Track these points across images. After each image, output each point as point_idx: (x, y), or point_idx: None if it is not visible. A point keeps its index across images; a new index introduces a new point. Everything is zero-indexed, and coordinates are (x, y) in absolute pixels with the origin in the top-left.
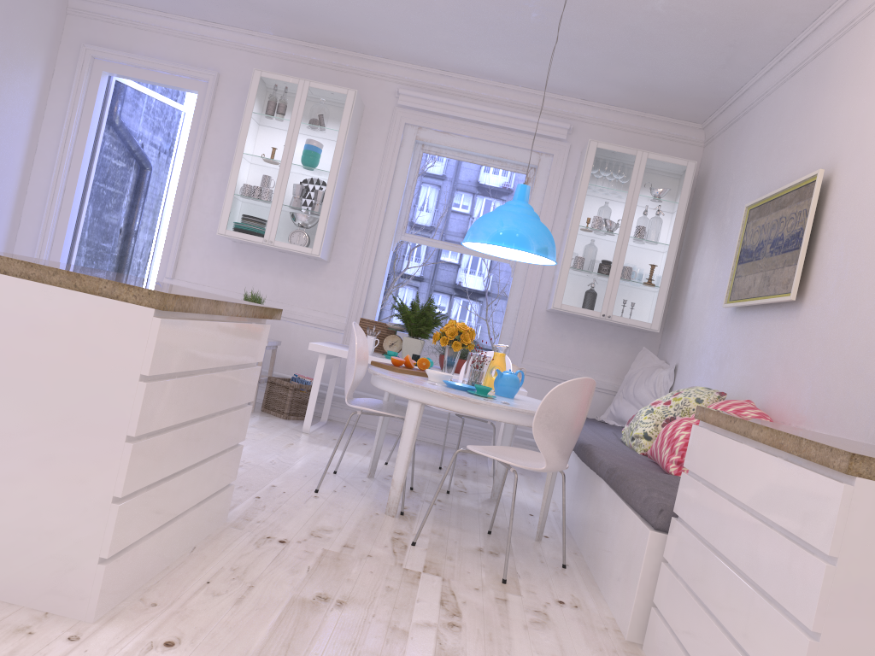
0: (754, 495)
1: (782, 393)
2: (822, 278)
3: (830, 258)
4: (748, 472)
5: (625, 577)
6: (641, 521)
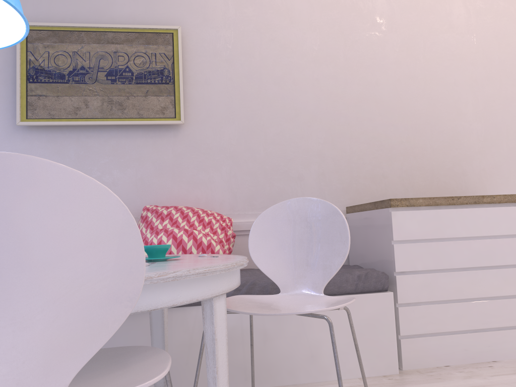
0: (505, 228)
1: (181, 194)
2: (202, 109)
3: (208, 96)
4: (491, 220)
5: (362, 341)
6: (366, 294)
